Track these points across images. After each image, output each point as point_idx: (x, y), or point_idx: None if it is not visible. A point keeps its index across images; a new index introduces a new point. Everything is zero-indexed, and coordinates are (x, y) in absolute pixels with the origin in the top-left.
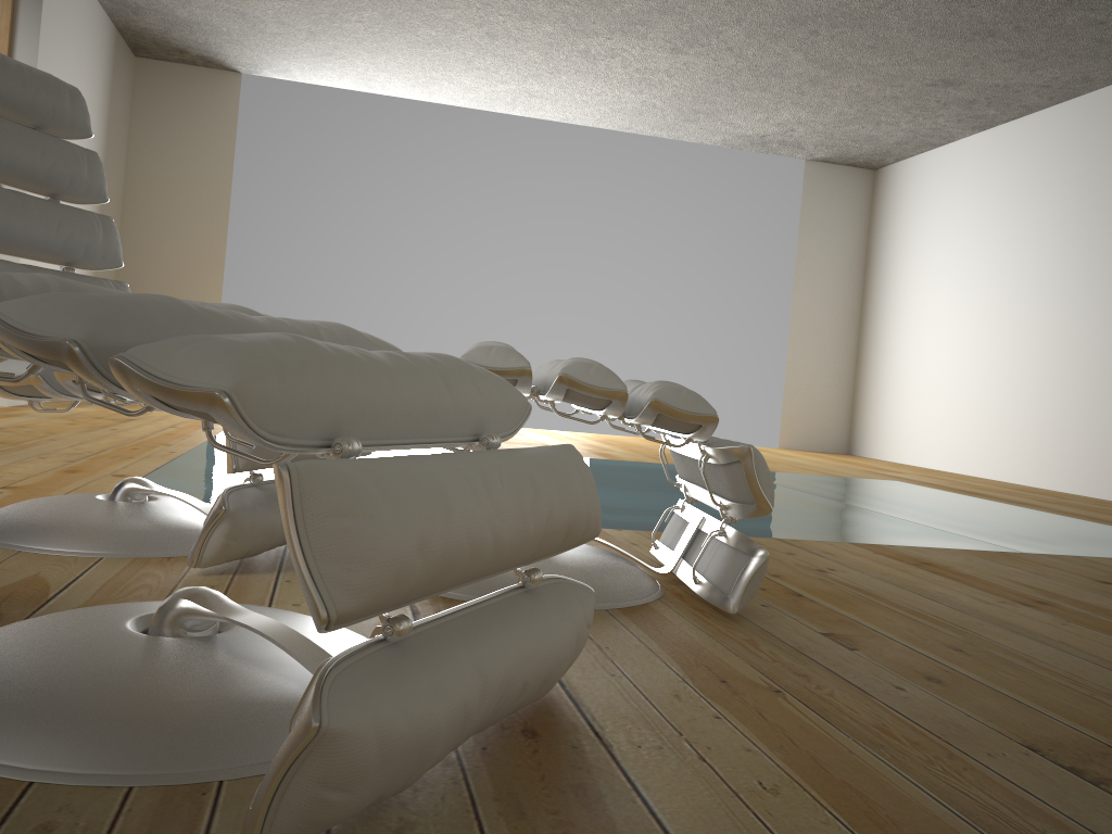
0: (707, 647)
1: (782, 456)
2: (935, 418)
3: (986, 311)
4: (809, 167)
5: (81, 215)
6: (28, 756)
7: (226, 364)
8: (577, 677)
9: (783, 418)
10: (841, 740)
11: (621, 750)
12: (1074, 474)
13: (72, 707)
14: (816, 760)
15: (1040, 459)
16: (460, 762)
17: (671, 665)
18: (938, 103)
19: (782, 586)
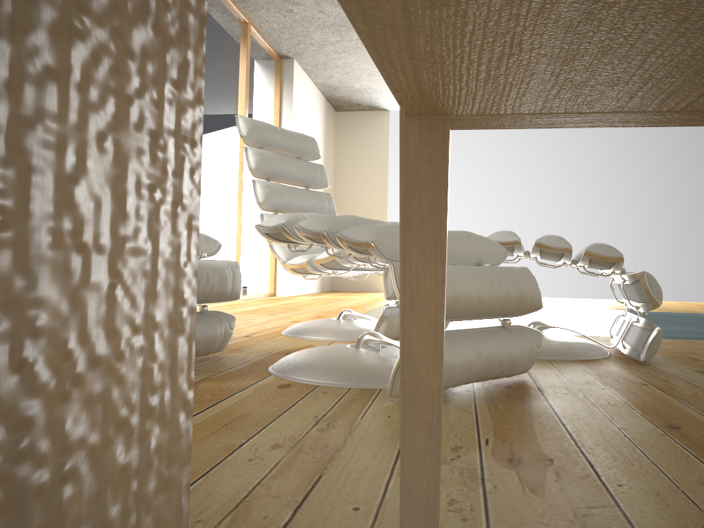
0: (618, 372)
1: None
2: None
3: None
4: None
5: (318, 194)
6: (317, 378)
7: (372, 232)
8: (540, 376)
9: None
10: (665, 397)
11: (547, 393)
12: None
13: (329, 364)
14: (644, 400)
15: None
16: (473, 391)
17: (593, 375)
18: None
19: (689, 356)
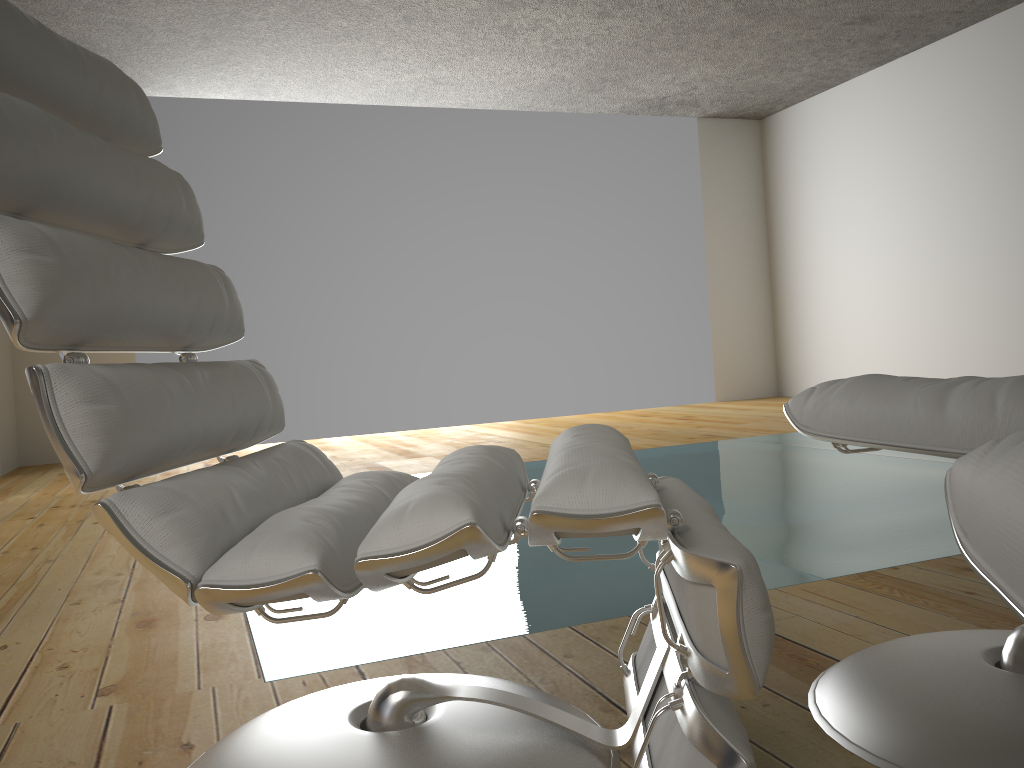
0: None
1: (743, 411)
2: (873, 350)
3: (914, 239)
4: (702, 124)
5: (201, 269)
6: None
7: None
8: None
9: (715, 372)
10: None
11: None
12: None
13: None
14: None
15: (1004, 375)
16: None
17: None
18: (848, 42)
19: None
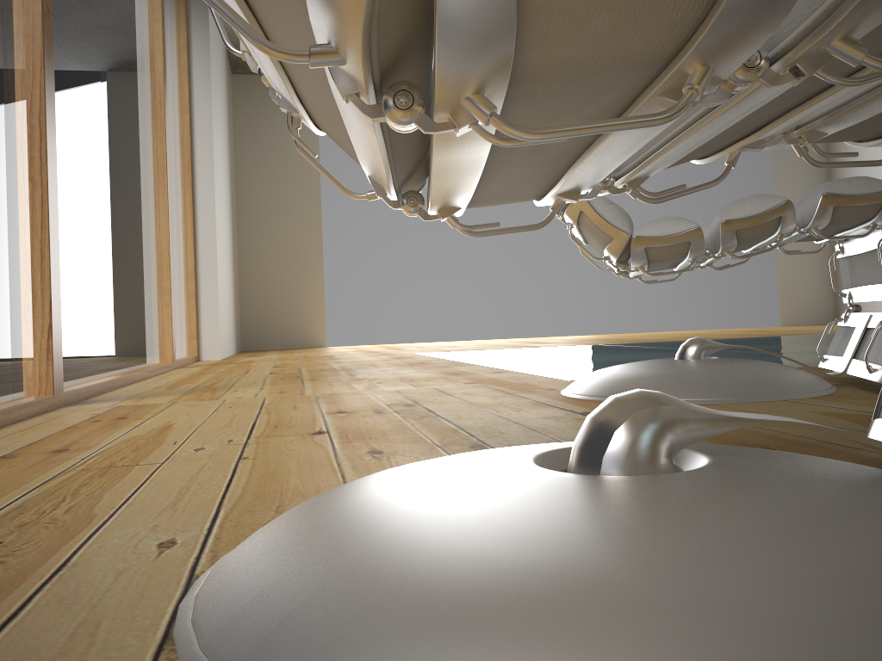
0: None
1: (809, 328)
2: None
3: None
4: None
5: None
6: None
7: None
8: None
9: (780, 301)
10: None
11: None
12: None
13: None
14: None
15: None
16: None
17: None
18: None
19: None
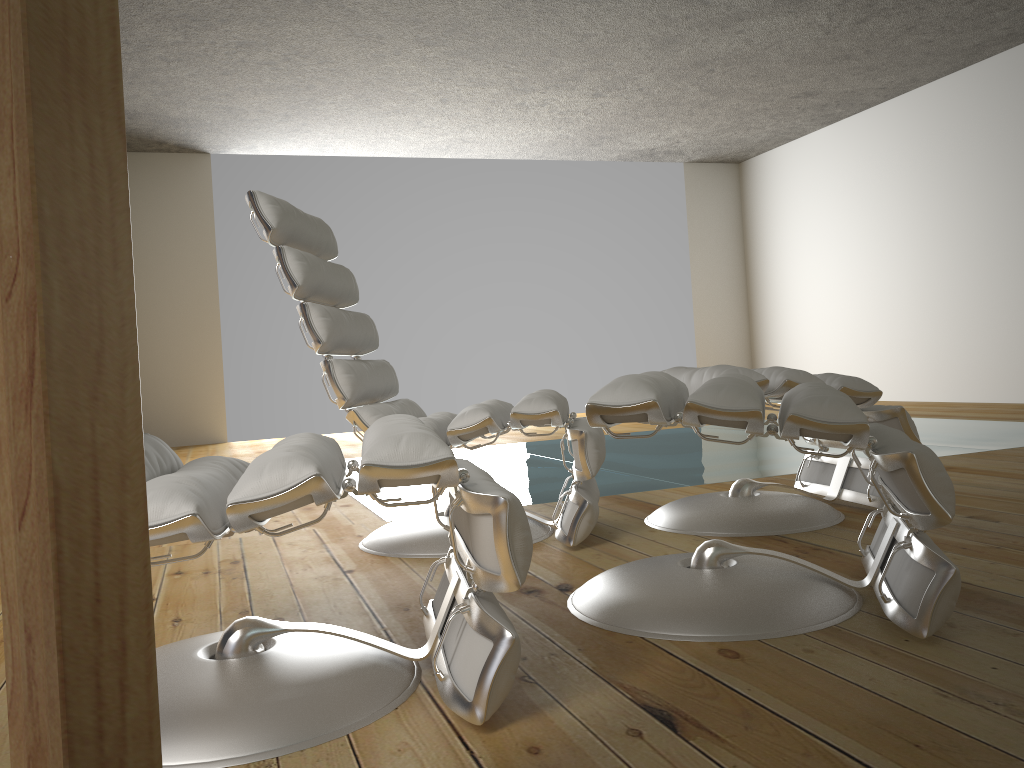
0: None
1: None
2: (827, 359)
3: (857, 267)
4: (687, 168)
5: (365, 317)
6: (744, 629)
7: (852, 409)
8: None
9: None
10: None
11: (977, 583)
12: (953, 386)
13: (738, 604)
14: None
15: (923, 379)
16: None
17: None
18: (798, 109)
19: None
